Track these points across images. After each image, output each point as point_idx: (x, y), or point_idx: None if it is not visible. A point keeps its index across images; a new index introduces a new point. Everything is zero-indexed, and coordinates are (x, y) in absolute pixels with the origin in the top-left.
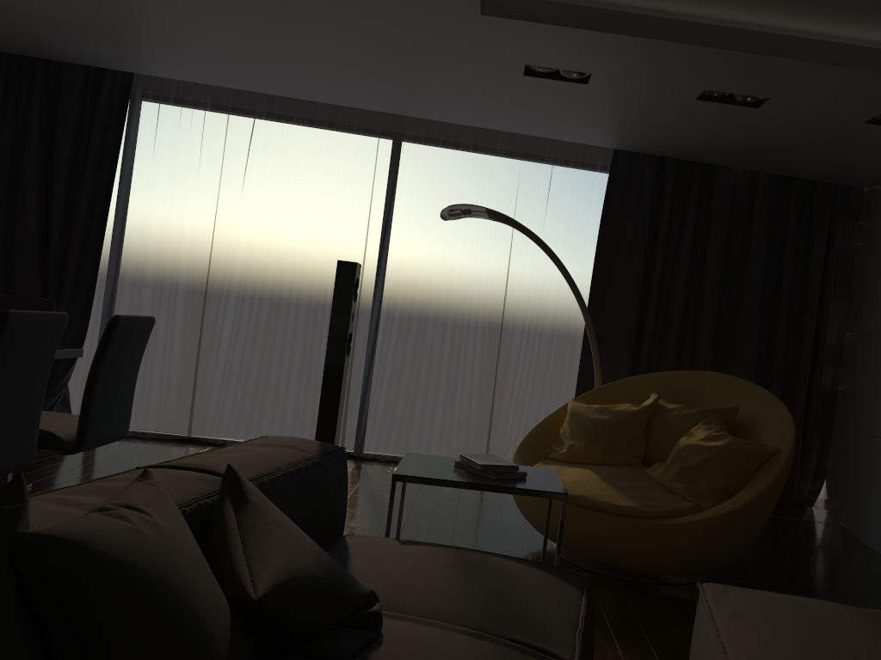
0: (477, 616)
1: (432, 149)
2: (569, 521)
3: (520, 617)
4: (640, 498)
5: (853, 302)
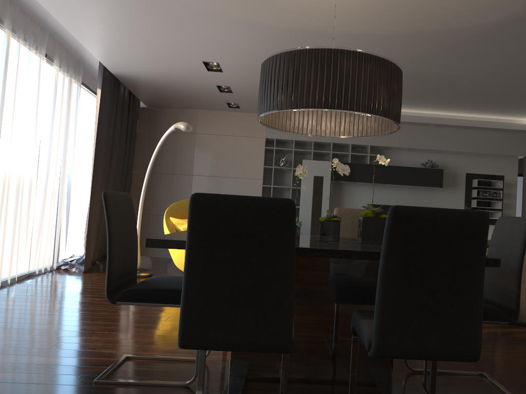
0: None
1: (18, 37)
2: None
3: None
4: None
5: (139, 158)
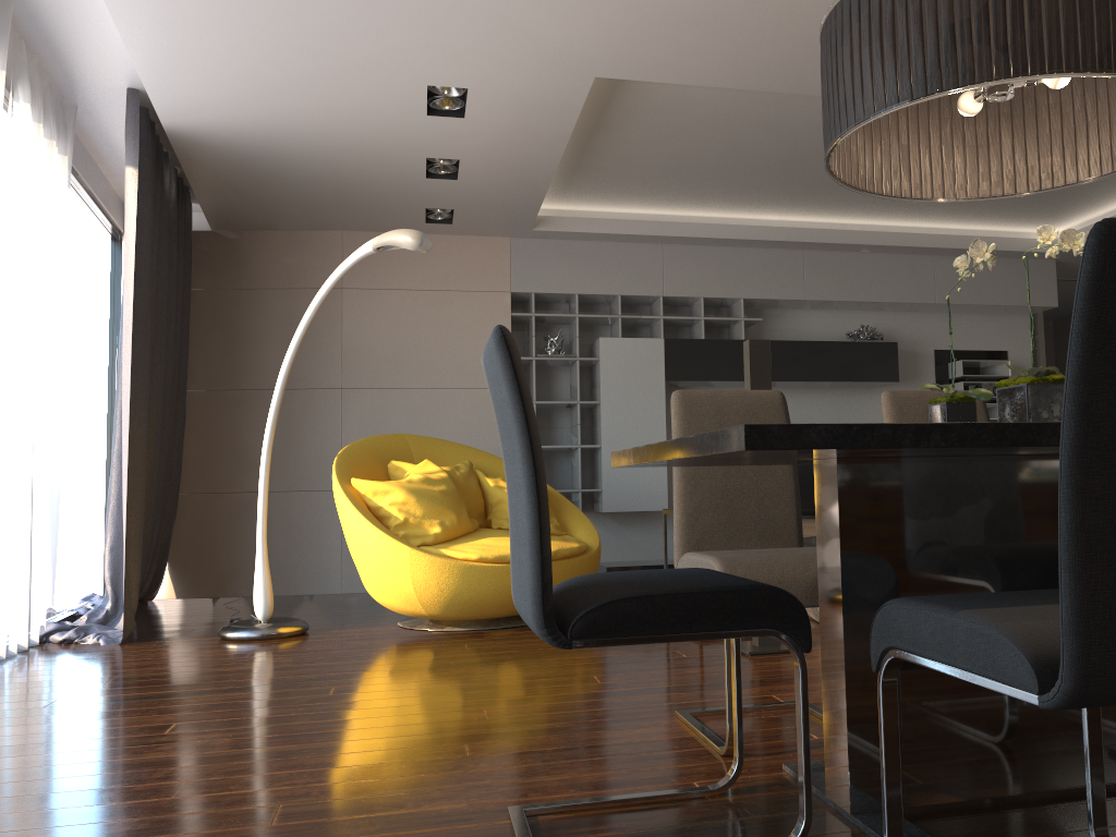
0: None
1: None
2: (554, 576)
3: None
4: (563, 539)
5: (199, 355)
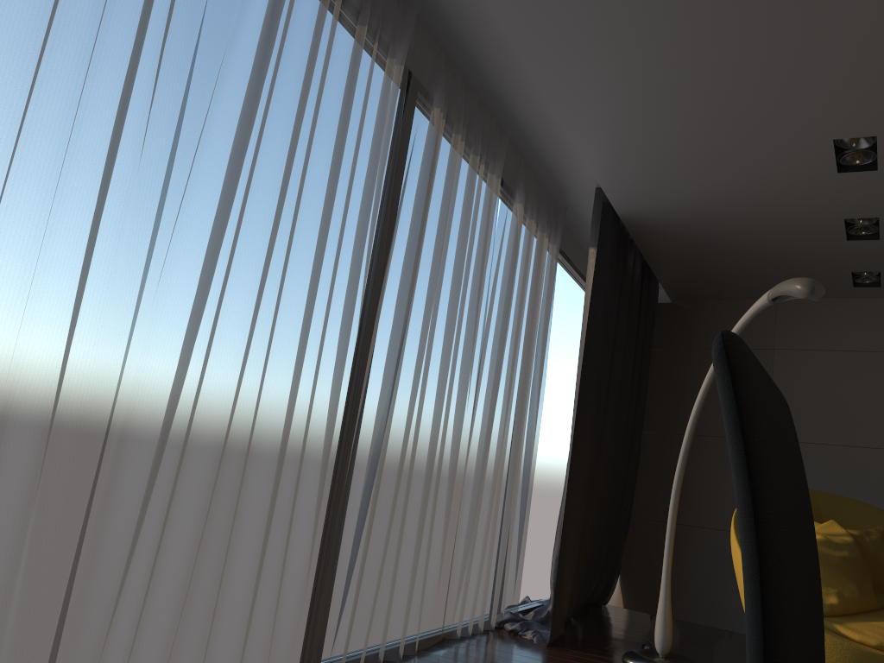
0: None
1: (456, 129)
2: None
3: None
4: None
5: (655, 403)
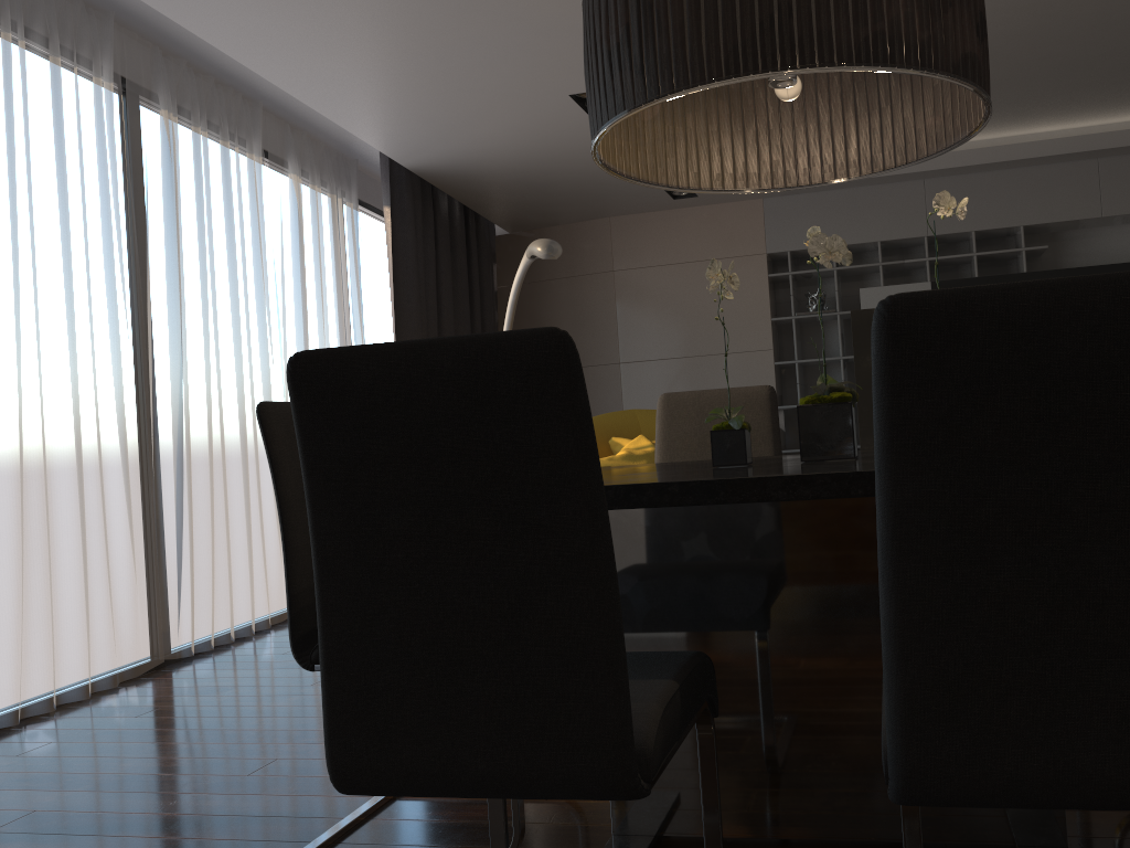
0: None
1: (193, 124)
2: None
3: None
4: None
5: None
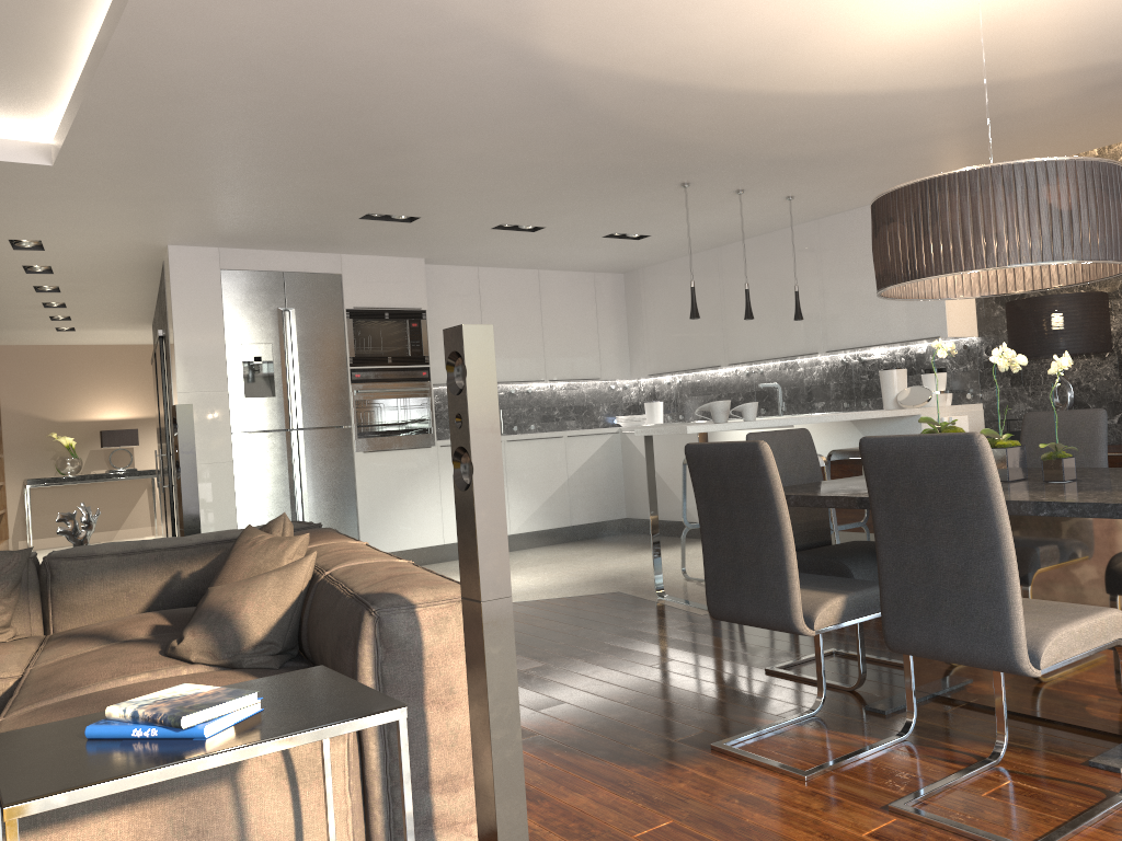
0: (101, 691)
1: None
2: None
3: (58, 707)
4: None
5: None
